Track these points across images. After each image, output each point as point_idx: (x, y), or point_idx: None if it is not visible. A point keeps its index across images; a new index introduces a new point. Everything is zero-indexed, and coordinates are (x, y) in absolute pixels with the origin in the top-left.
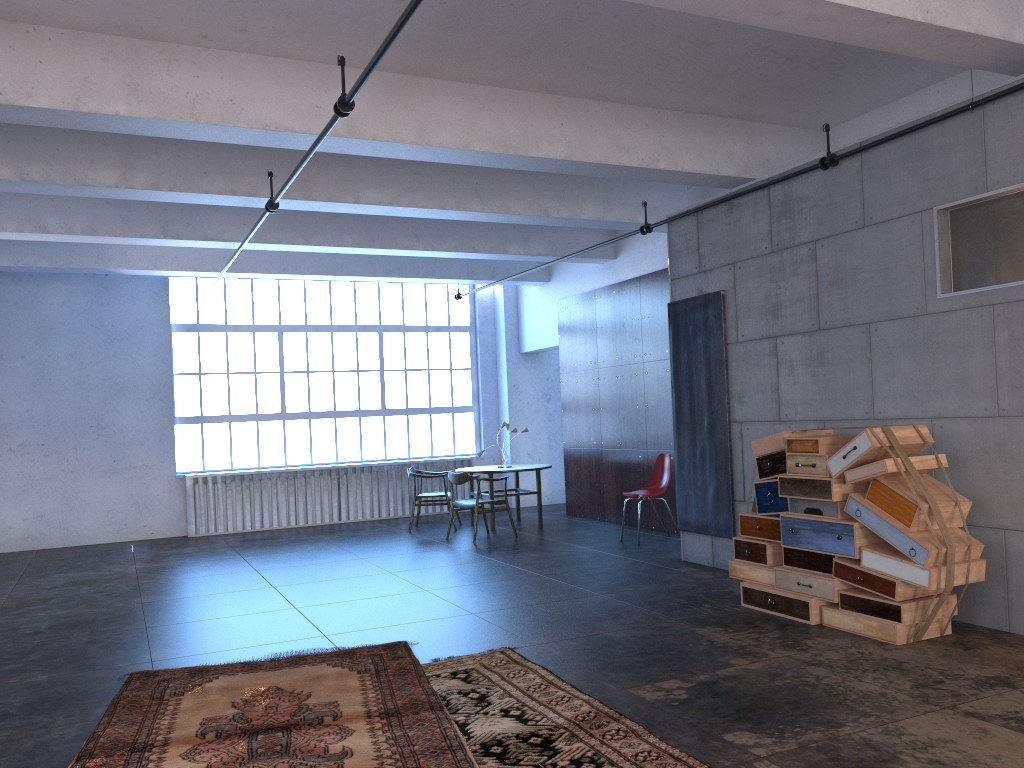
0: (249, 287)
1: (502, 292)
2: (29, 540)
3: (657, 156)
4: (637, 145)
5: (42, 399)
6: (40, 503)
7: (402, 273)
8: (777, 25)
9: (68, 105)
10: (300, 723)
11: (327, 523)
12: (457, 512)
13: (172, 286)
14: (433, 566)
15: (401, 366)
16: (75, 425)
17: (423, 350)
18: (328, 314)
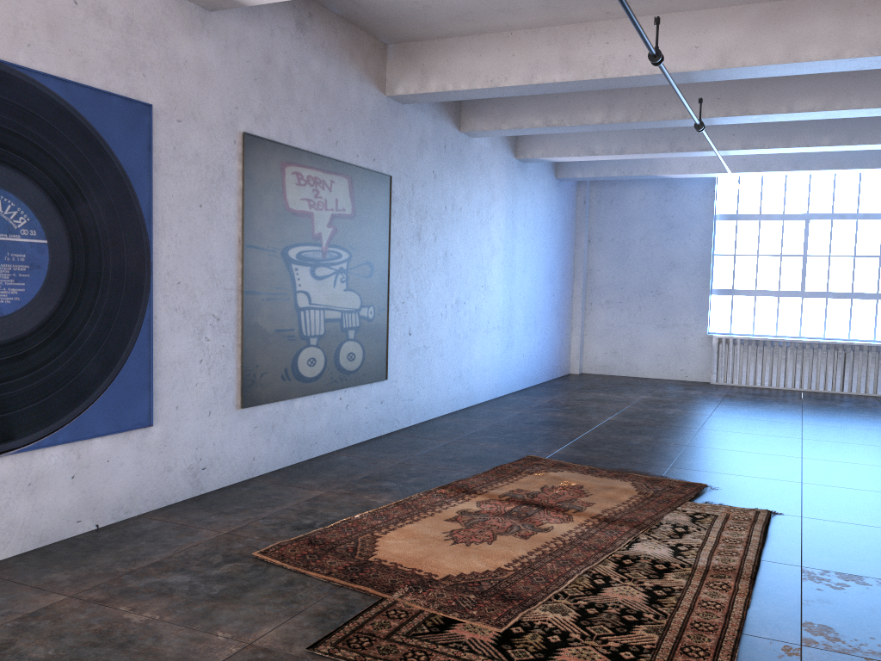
0: (782, 181)
1: None
2: (606, 368)
3: None
4: None
5: (621, 270)
6: (614, 343)
7: None
8: None
9: (526, 81)
10: (554, 507)
11: (829, 392)
12: None
13: (719, 184)
14: (847, 442)
15: None
16: (641, 290)
17: None
18: (855, 203)
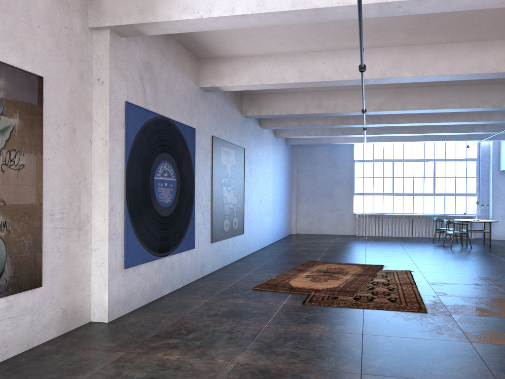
0: (382, 145)
1: (491, 143)
2: (308, 230)
3: (501, 102)
4: (492, 99)
5: (313, 185)
6: (311, 219)
7: (437, 139)
8: (487, 78)
9: (303, 112)
10: (337, 273)
11: (406, 236)
12: (455, 237)
13: (355, 146)
14: (423, 252)
15: (443, 175)
16: (322, 194)
17: (453, 169)
18: (412, 154)
